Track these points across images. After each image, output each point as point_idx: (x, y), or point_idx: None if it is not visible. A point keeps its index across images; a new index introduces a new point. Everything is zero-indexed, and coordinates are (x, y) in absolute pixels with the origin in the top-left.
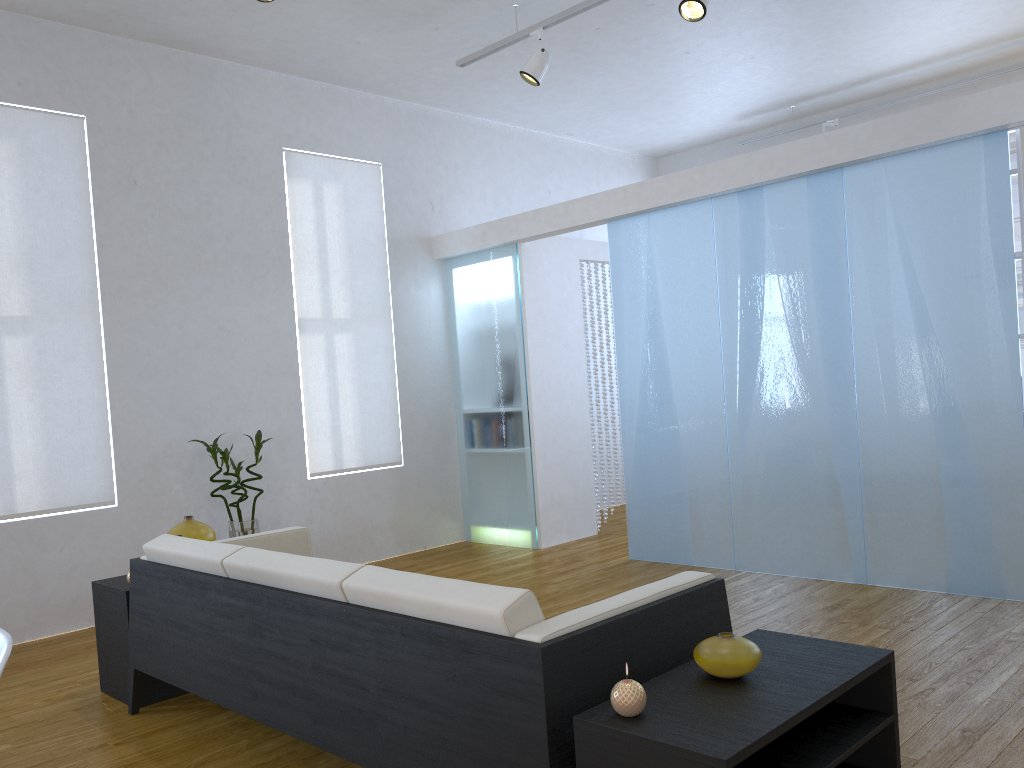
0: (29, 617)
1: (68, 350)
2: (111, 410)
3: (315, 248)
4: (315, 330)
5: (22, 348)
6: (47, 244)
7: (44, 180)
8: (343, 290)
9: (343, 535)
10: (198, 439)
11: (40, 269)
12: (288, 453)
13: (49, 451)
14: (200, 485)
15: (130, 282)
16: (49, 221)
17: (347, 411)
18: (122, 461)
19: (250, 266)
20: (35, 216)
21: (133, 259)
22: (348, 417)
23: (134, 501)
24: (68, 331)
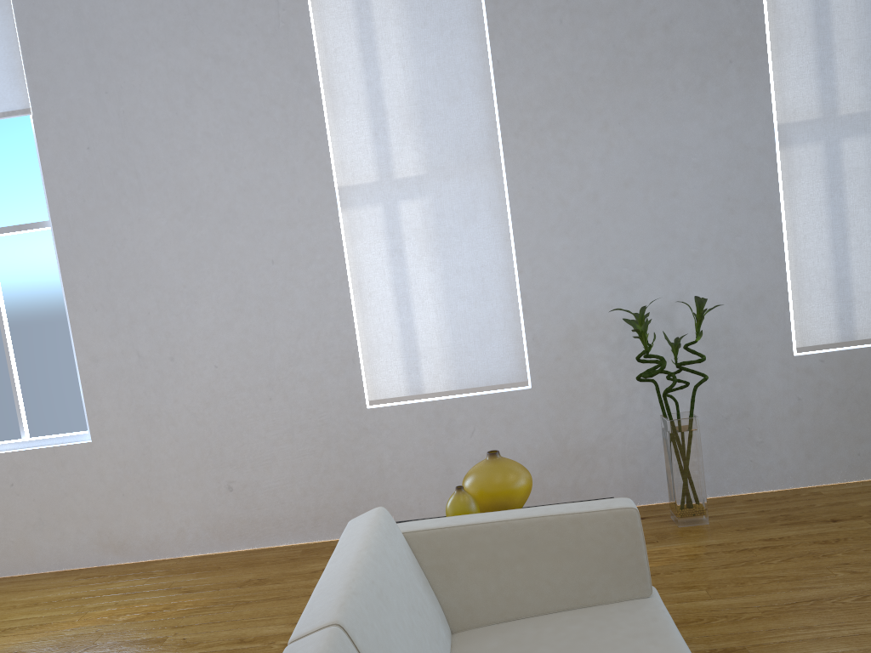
0: (442, 503)
1: (467, 209)
2: (519, 276)
3: (808, 12)
4: (807, 138)
5: (419, 212)
6: (438, 87)
7: (431, 10)
8: (859, 68)
9: (853, 435)
10: (629, 306)
11: (432, 118)
12: (761, 320)
13: (453, 326)
14: (633, 364)
15: (535, 115)
16: (439, 58)
17: (863, 255)
18: (534, 335)
19: (700, 61)
20: (424, 56)
21: (538, 85)
22: (865, 264)
23: (550, 382)
24: (466, 187)
